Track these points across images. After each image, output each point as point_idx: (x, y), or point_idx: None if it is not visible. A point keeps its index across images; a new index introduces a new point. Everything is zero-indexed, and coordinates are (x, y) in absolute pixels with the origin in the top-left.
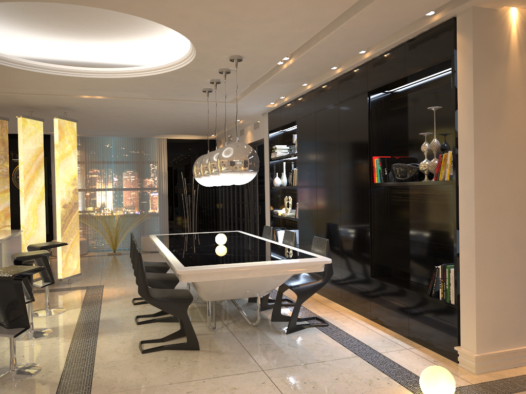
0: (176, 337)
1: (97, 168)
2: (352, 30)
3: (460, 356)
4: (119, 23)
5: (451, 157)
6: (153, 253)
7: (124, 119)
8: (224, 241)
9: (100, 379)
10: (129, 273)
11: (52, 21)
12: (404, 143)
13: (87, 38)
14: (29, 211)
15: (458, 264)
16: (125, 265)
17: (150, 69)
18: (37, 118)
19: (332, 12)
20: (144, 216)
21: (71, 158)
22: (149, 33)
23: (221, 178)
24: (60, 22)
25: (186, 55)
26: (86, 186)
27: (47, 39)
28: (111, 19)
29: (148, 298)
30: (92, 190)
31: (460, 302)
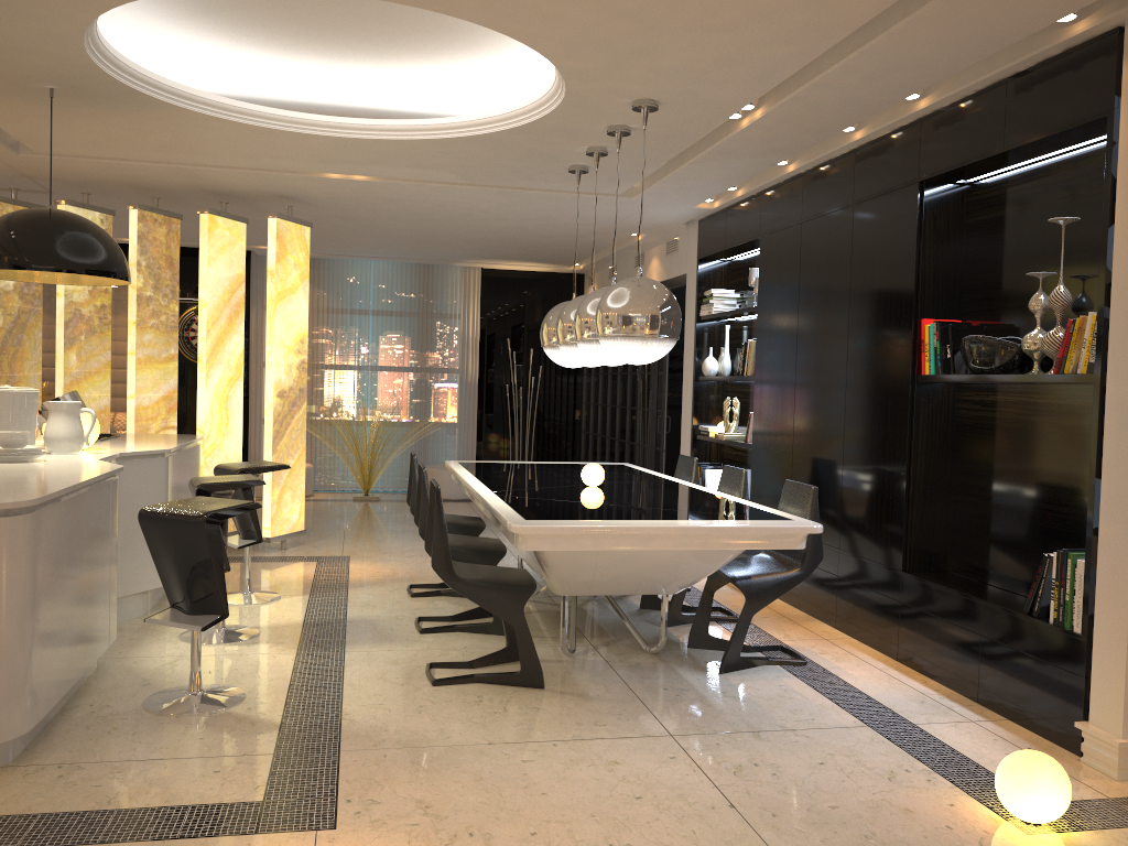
0: (498, 661)
1: (340, 323)
2: (895, 51)
3: (1087, 742)
4: (415, 29)
5: (1095, 325)
6: (444, 502)
7: (401, 225)
8: (599, 480)
9: (357, 725)
10: (397, 537)
11: (285, 25)
12: (991, 294)
13: (348, 58)
14: (214, 400)
15: (1096, 552)
16: (388, 522)
17: (468, 123)
18: (236, 217)
19: (854, 13)
20: (428, 425)
21: (297, 299)
22: (470, 49)
23: (600, 351)
24: (301, 26)
25: (543, 97)
26: (316, 359)
27: (270, 59)
28: (400, 21)
29: (450, 578)
30: (328, 367)
31: (1094, 630)
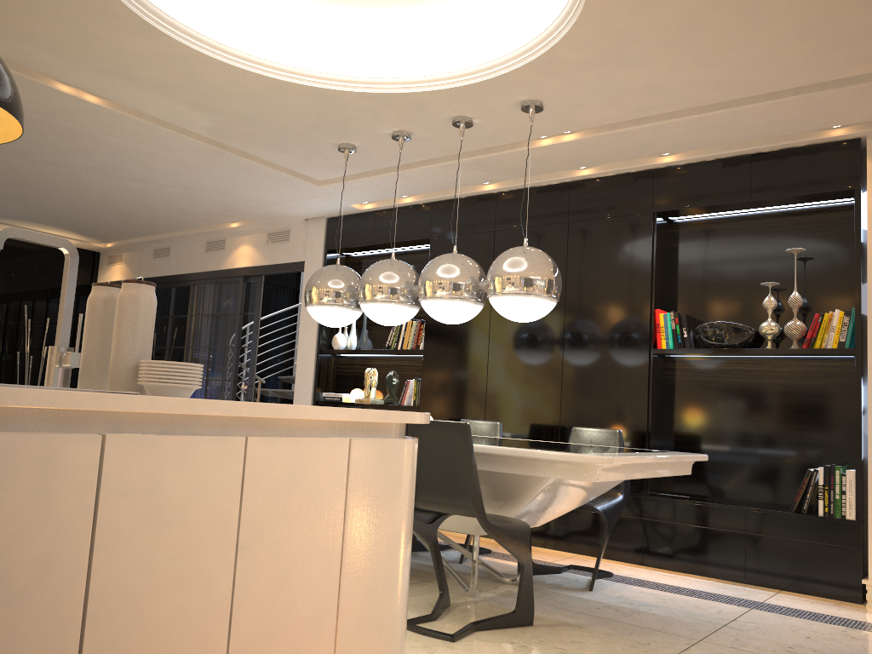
0: (442, 610)
1: None
2: (745, 117)
3: (870, 592)
4: None
5: (843, 317)
6: None
7: (13, 164)
8: None
9: None
10: None
11: None
12: (700, 296)
13: None
14: None
15: (862, 463)
16: None
17: (330, 76)
18: None
19: (790, 82)
20: None
21: None
22: (360, 9)
23: (459, 308)
24: None
25: (448, 73)
26: None
27: None
28: None
29: (485, 519)
30: None
31: (868, 515)
